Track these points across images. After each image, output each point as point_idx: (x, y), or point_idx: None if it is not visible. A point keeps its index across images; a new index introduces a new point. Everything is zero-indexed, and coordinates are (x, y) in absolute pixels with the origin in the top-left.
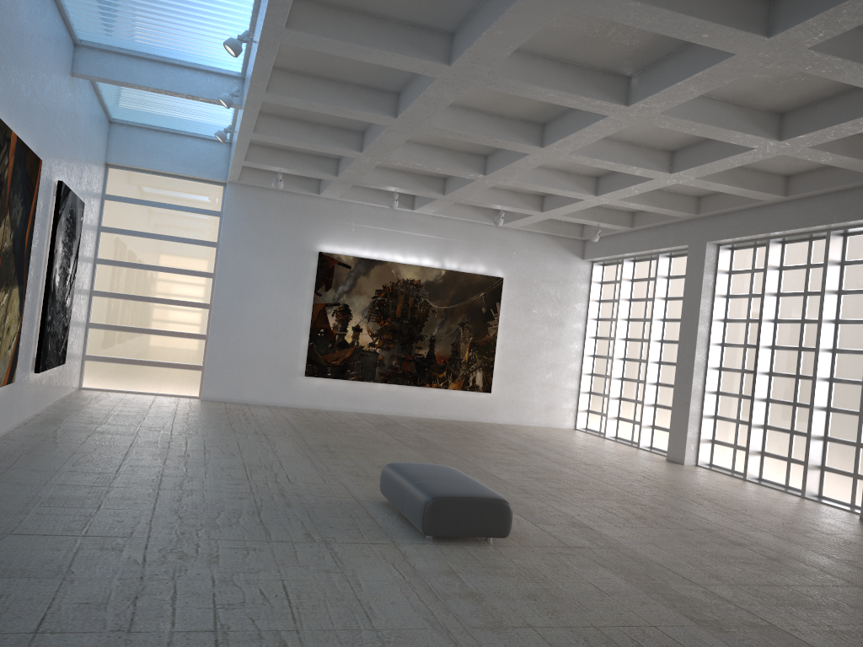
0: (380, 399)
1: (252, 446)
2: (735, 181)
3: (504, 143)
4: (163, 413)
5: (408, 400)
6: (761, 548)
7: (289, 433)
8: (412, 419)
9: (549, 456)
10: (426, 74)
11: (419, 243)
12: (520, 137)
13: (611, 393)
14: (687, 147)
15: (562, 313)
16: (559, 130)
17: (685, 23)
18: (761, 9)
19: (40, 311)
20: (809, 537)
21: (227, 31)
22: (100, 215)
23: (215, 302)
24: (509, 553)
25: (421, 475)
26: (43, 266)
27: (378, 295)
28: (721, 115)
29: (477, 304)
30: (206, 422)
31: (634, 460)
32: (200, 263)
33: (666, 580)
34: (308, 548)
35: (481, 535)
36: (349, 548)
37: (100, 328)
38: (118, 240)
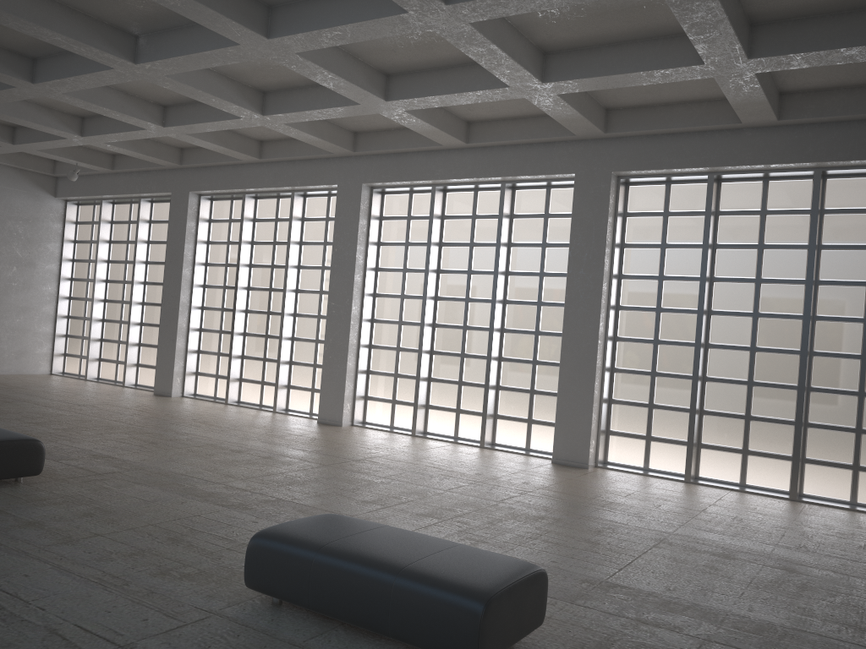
0: None
1: None
2: (219, 141)
3: None
4: None
5: None
6: (256, 451)
7: None
8: None
9: (37, 401)
10: None
11: None
12: (8, 69)
13: (92, 334)
14: (179, 104)
15: (33, 254)
16: (55, 69)
17: (204, 12)
18: (263, 14)
19: None
20: (287, 439)
21: None
22: None
23: None
24: (46, 487)
25: None
26: None
27: None
28: (217, 86)
29: None
30: None
31: (125, 397)
32: None
33: (194, 485)
34: None
35: (14, 476)
36: None
37: None
38: None
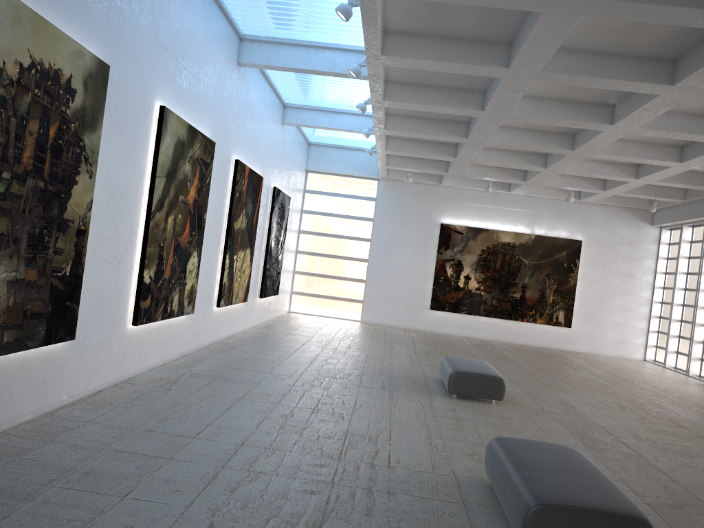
0: (484, 328)
1: (378, 347)
2: None
3: (545, 149)
4: (333, 327)
5: (505, 330)
6: (700, 431)
7: (407, 343)
8: (506, 344)
9: (595, 372)
10: (472, 116)
11: (514, 216)
12: (556, 145)
13: (671, 331)
14: (691, 143)
15: (633, 268)
16: (581, 139)
17: (611, 82)
18: (667, 68)
19: (263, 262)
20: None
21: (365, 93)
22: (302, 202)
23: (371, 257)
24: (499, 408)
25: (457, 362)
26: (265, 236)
27: (483, 253)
28: (691, 125)
29: (560, 260)
30: (357, 334)
31: (670, 381)
32: (362, 232)
33: (593, 432)
34: (378, 391)
35: (485, 397)
36: (402, 394)
37: (301, 274)
38: (312, 218)
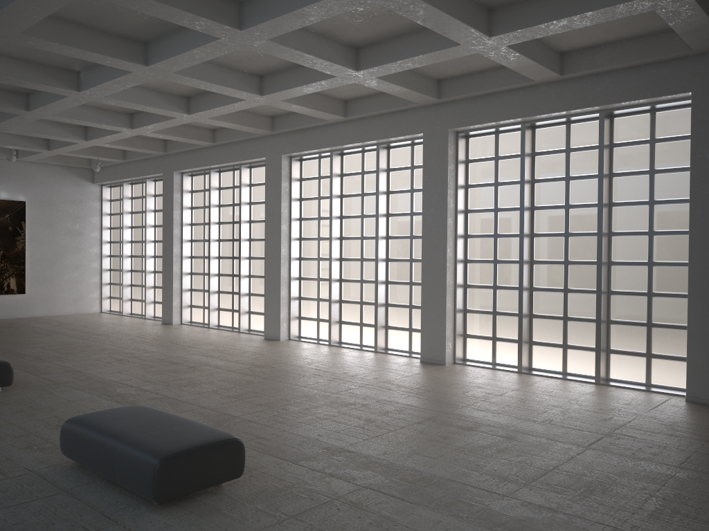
0: None
1: None
2: (178, 133)
3: None
4: None
5: None
6: (189, 363)
7: None
8: None
9: (69, 333)
10: None
11: None
12: (9, 103)
13: (124, 282)
14: (140, 111)
15: (81, 226)
16: (39, 100)
17: (92, 55)
18: (140, 49)
19: None
20: (224, 353)
21: None
22: None
23: None
24: (12, 393)
25: None
26: None
27: None
28: (148, 98)
29: (4, 224)
30: None
31: (137, 327)
32: None
33: (115, 388)
34: None
35: None
36: None
37: None
38: None
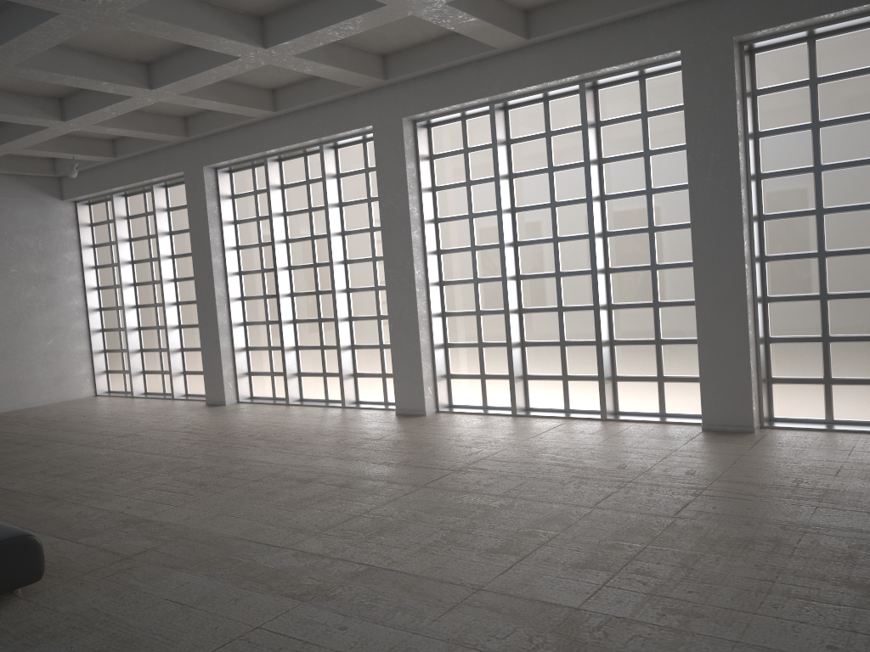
0: None
1: None
2: (223, 97)
3: None
4: None
5: None
6: (329, 477)
7: None
8: None
9: (72, 439)
10: None
11: None
12: None
13: (130, 346)
14: (164, 57)
15: (51, 267)
16: None
17: None
18: None
19: None
20: (365, 449)
21: None
22: None
23: None
24: (50, 599)
25: None
26: None
27: None
28: (200, 17)
29: None
30: None
31: (173, 415)
32: None
33: (252, 557)
34: None
35: (3, 591)
36: None
37: None
38: None
